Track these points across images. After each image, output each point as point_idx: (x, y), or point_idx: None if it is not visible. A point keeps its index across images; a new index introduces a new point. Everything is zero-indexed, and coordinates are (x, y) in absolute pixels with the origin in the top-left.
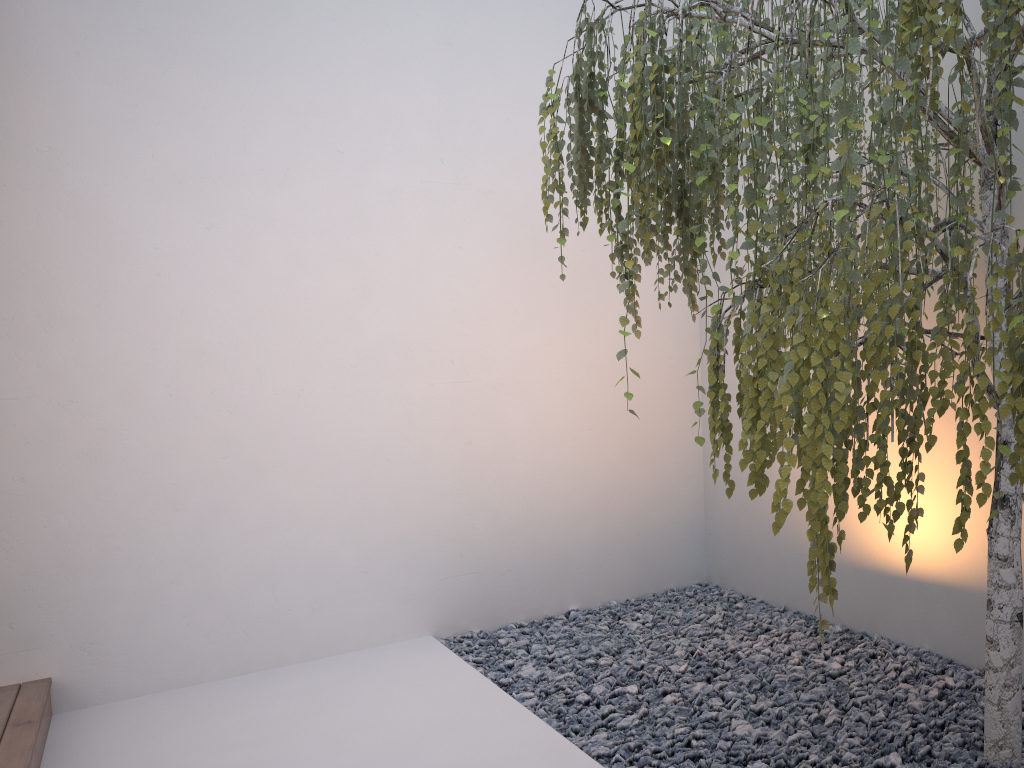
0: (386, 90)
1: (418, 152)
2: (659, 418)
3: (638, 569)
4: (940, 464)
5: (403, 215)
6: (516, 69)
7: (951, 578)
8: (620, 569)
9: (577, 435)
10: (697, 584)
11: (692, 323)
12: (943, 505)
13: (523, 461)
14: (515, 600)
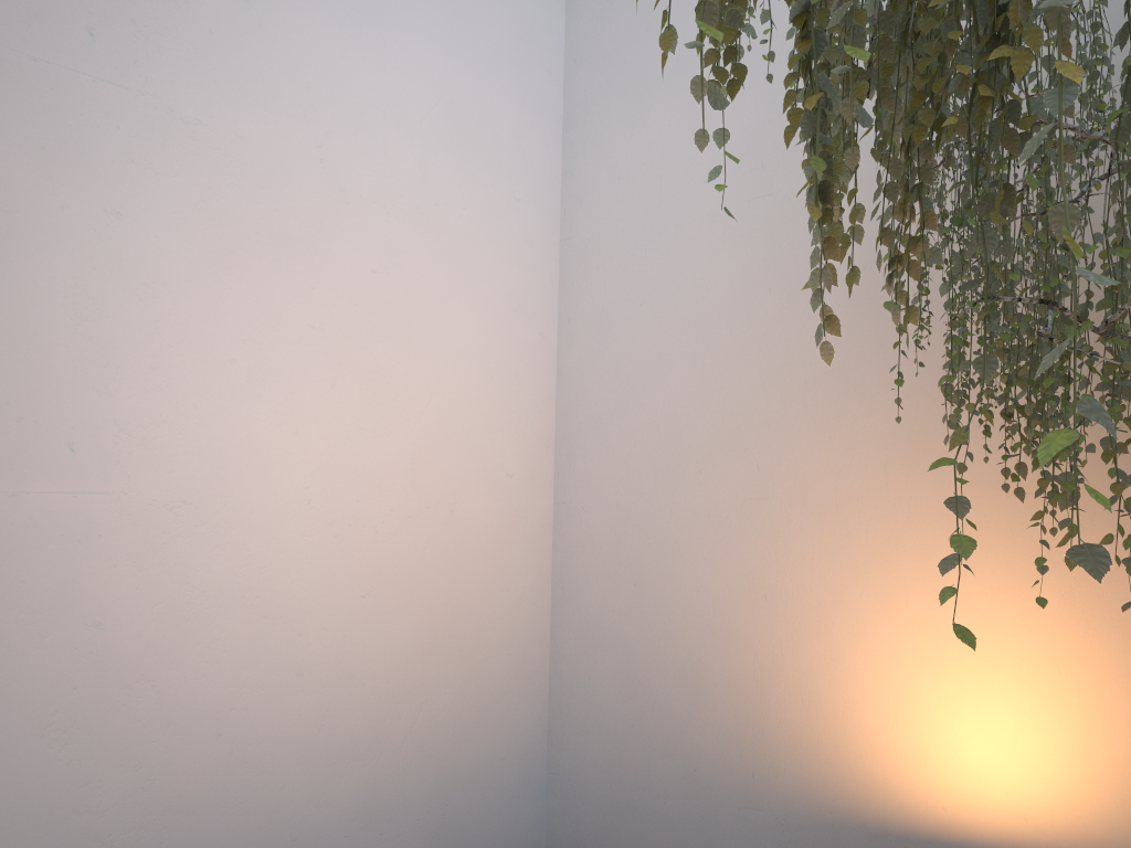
0: None
1: None
2: (485, 577)
3: None
4: (1052, 657)
5: None
6: None
7: (1073, 847)
8: None
9: (338, 607)
10: None
11: (545, 421)
12: (1057, 725)
13: (222, 661)
14: None
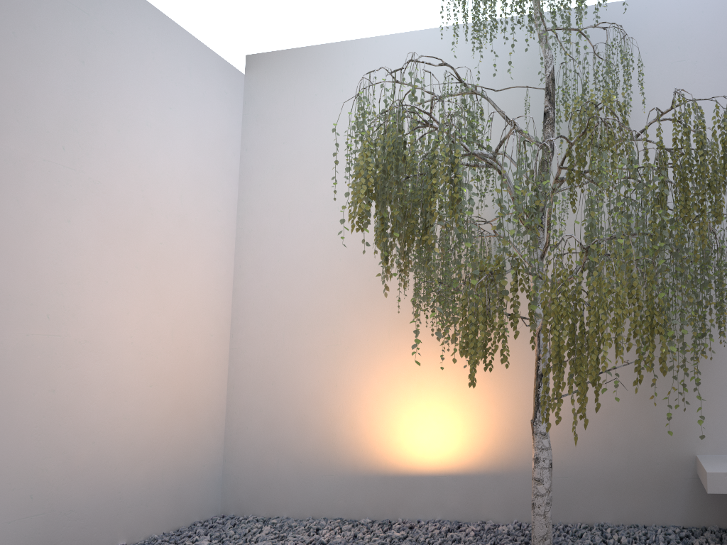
0: (26, 78)
1: (45, 135)
2: (200, 381)
3: (174, 506)
4: (451, 401)
5: (24, 183)
6: (129, 96)
7: (458, 469)
8: (161, 506)
9: (141, 390)
10: (215, 516)
11: (227, 311)
12: (453, 425)
13: (96, 410)
14: (74, 539)
